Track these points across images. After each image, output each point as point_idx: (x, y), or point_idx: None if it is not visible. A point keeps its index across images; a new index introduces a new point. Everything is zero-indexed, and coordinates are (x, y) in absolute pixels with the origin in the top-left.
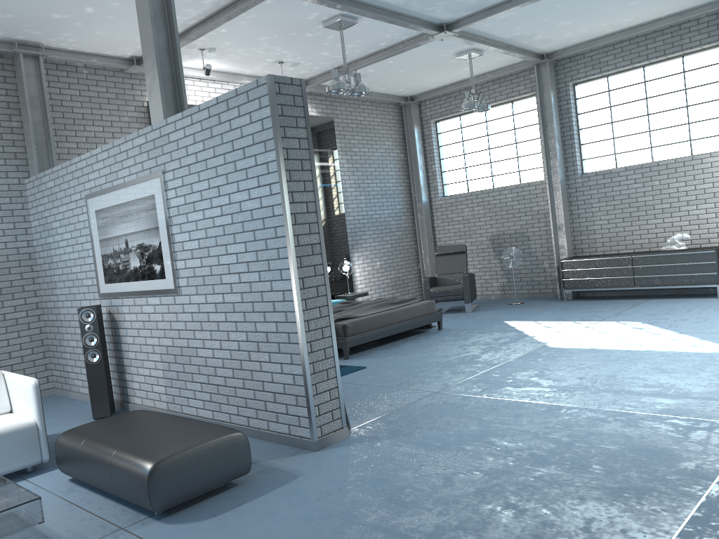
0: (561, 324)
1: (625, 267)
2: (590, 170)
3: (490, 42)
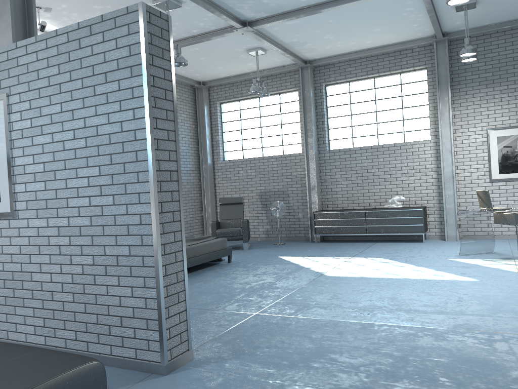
0: (324, 259)
1: (360, 219)
2: (334, 148)
3: (274, 43)
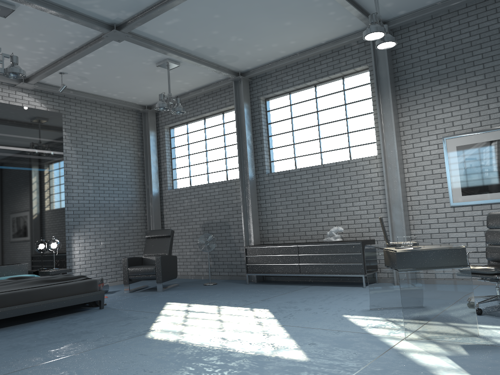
0: (203, 308)
1: (293, 255)
2: (277, 171)
3: (177, 52)
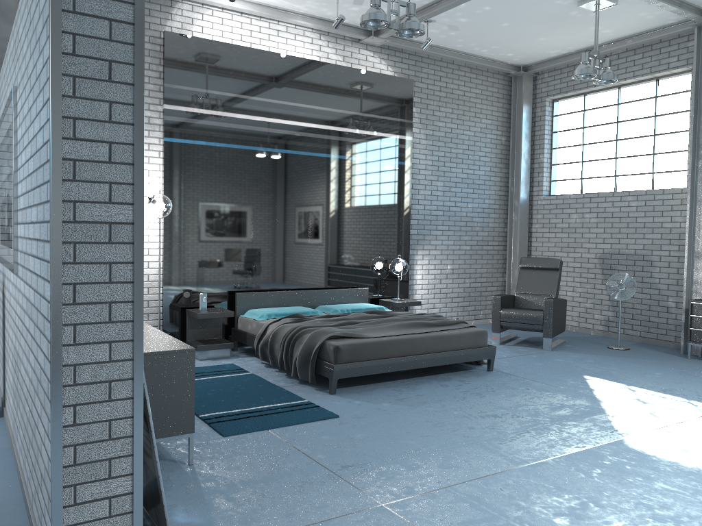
0: (665, 401)
1: None
2: None
3: None
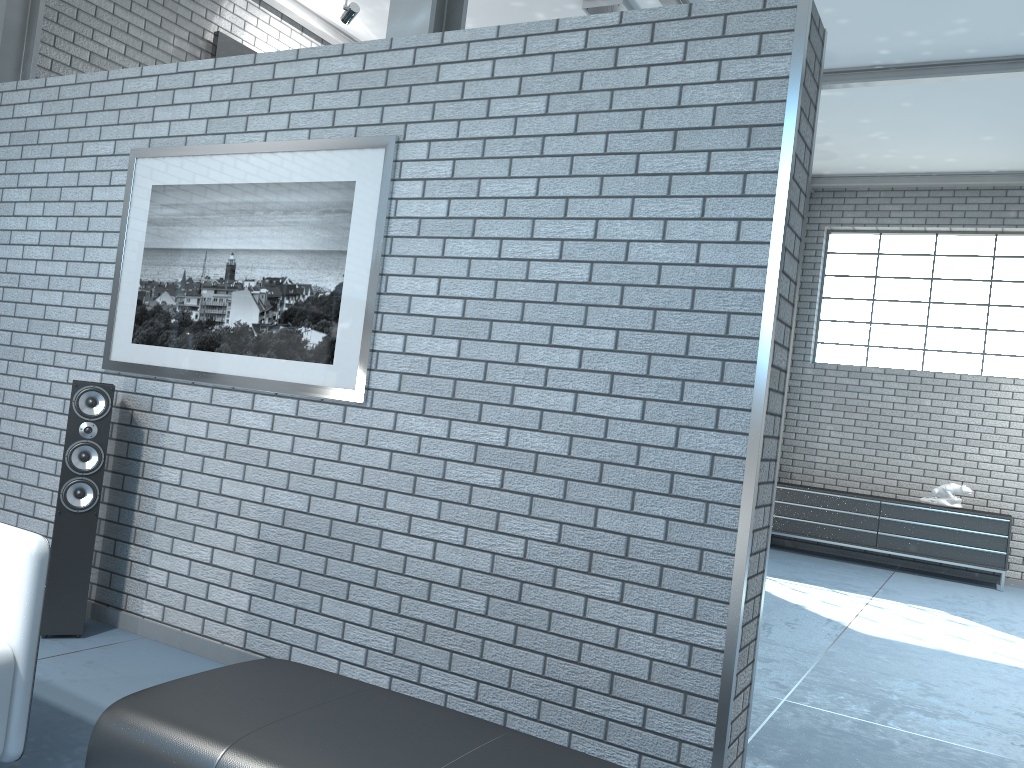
0: (815, 590)
1: (868, 516)
2: (824, 361)
3: None
